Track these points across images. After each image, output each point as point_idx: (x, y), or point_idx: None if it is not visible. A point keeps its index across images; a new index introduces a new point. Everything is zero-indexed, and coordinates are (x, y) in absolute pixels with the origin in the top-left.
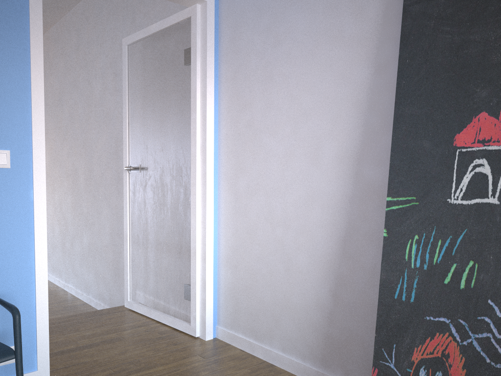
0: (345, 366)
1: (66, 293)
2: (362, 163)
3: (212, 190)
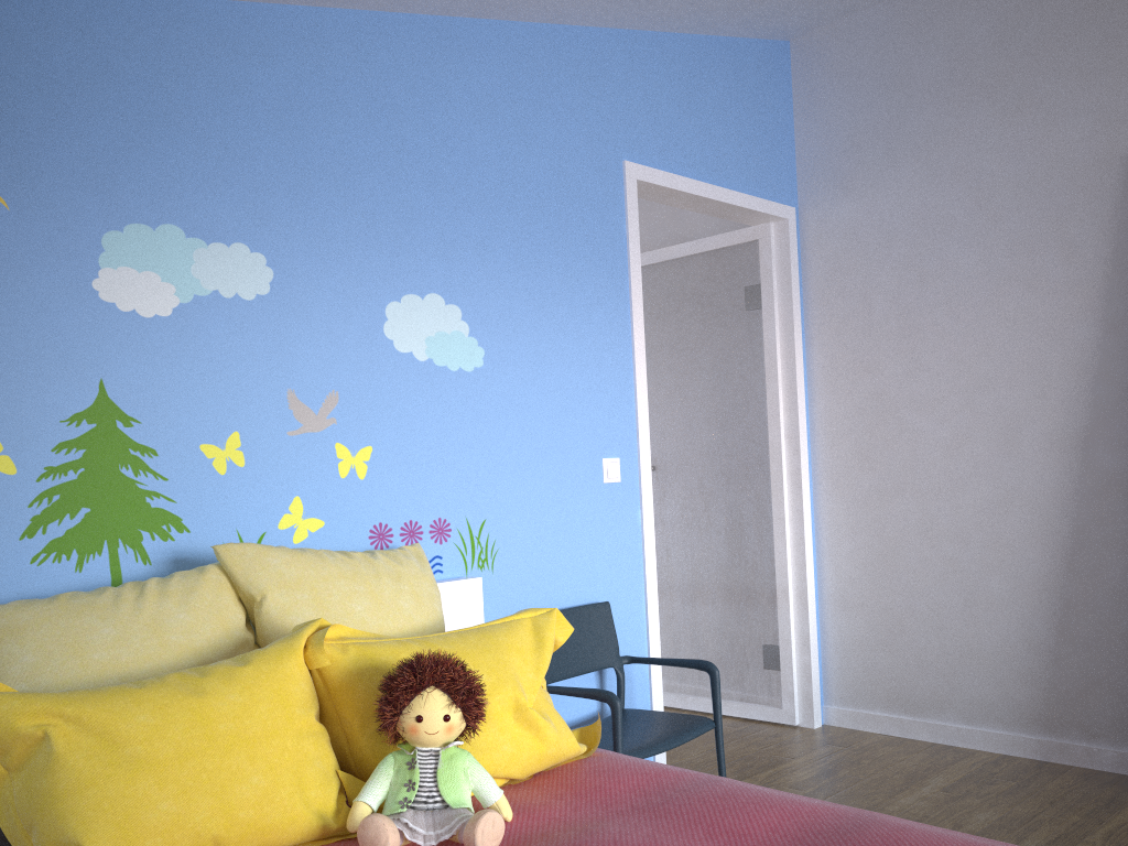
0: (1086, 724)
1: None
2: (1092, 447)
3: (808, 495)
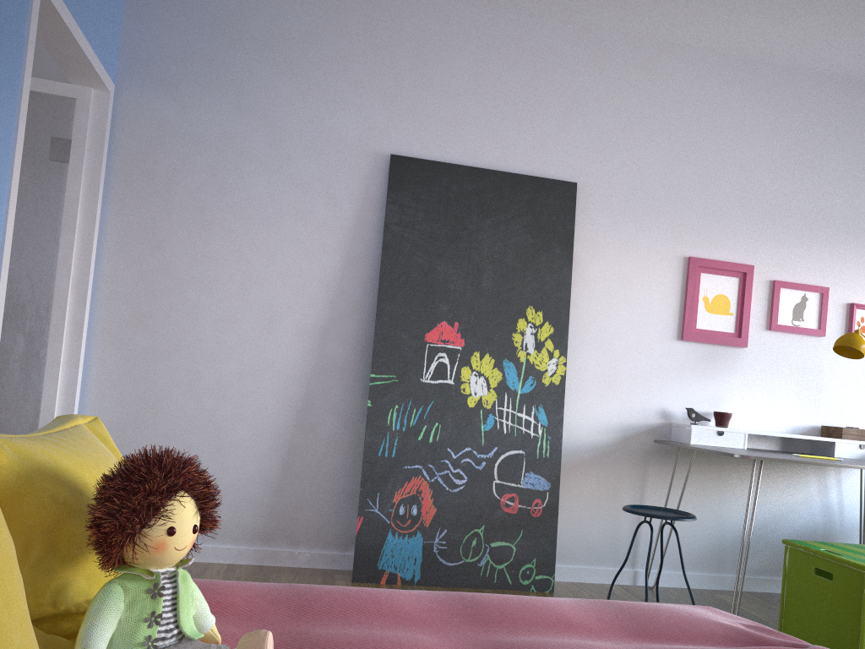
0: (293, 535)
1: None
2: (327, 340)
3: (84, 344)
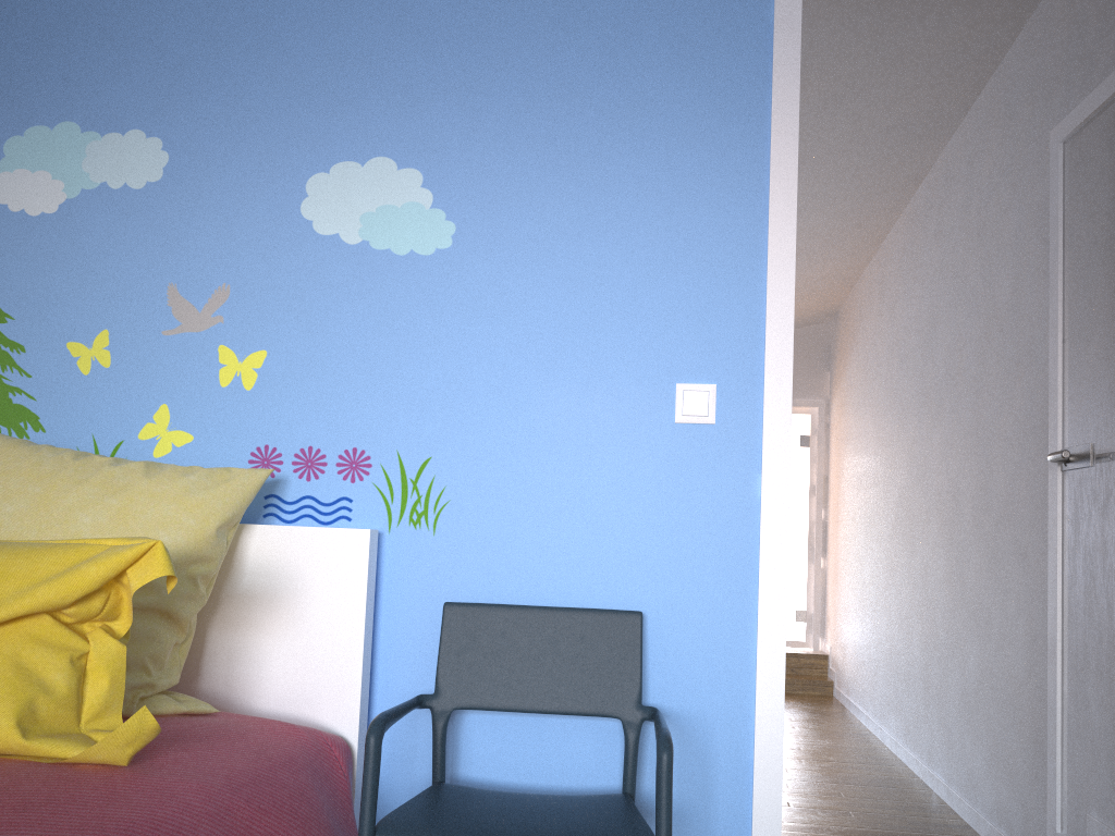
0: None
1: (925, 793)
2: None
3: None
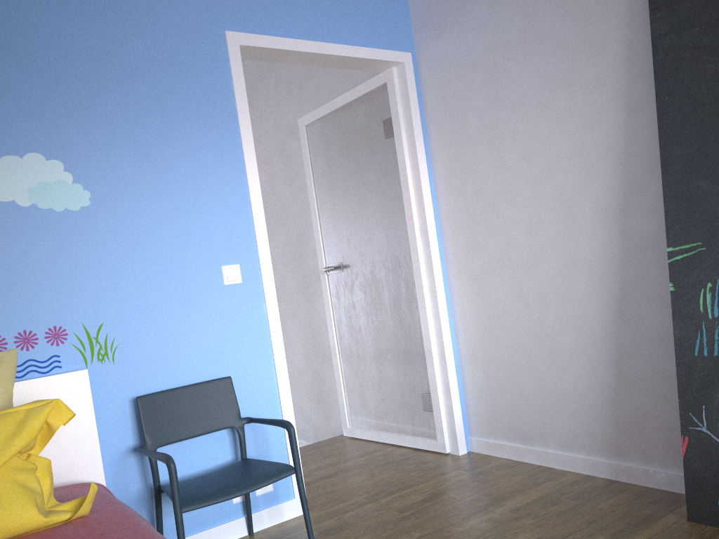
0: (643, 450)
1: None
2: (628, 216)
3: (441, 277)
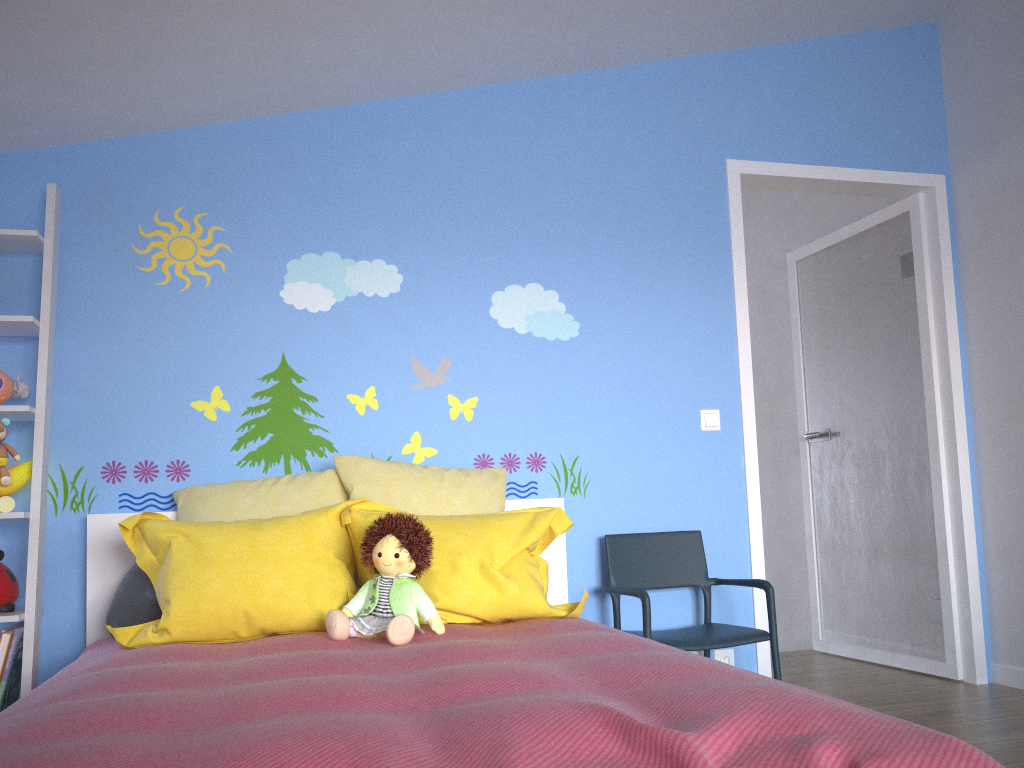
0: None
1: None
2: None
3: (966, 451)
